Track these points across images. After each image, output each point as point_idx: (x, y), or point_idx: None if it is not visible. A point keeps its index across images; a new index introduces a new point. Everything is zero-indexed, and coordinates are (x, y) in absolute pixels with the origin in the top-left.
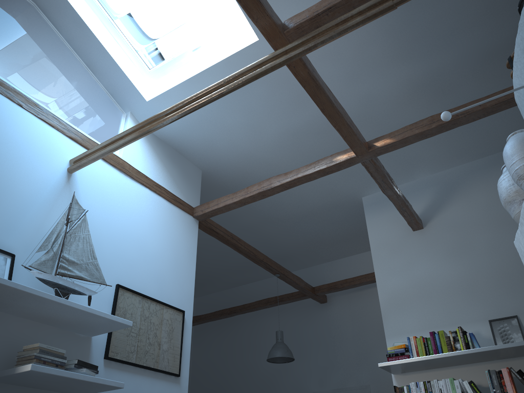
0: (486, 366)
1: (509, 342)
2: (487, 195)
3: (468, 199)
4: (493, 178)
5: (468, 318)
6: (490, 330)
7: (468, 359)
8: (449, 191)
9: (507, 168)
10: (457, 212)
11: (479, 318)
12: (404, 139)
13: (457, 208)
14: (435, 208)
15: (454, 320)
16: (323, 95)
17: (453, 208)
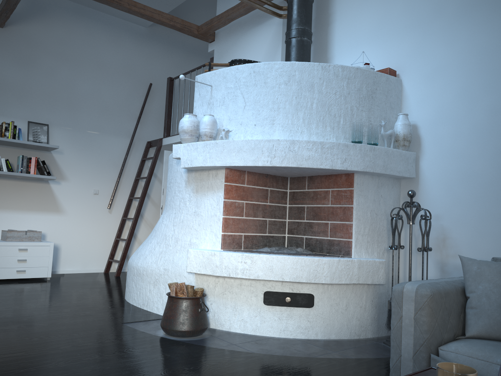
0: (13, 150)
1: (37, 140)
2: (64, 32)
3: (49, 27)
4: (73, 23)
5: (13, 114)
6: (26, 128)
7: (8, 144)
8: (37, 10)
9: (201, 127)
10: (36, 32)
11: (21, 117)
12: None
13: (38, 28)
14: (20, 17)
15: (2, 111)
16: None
17: (34, 26)
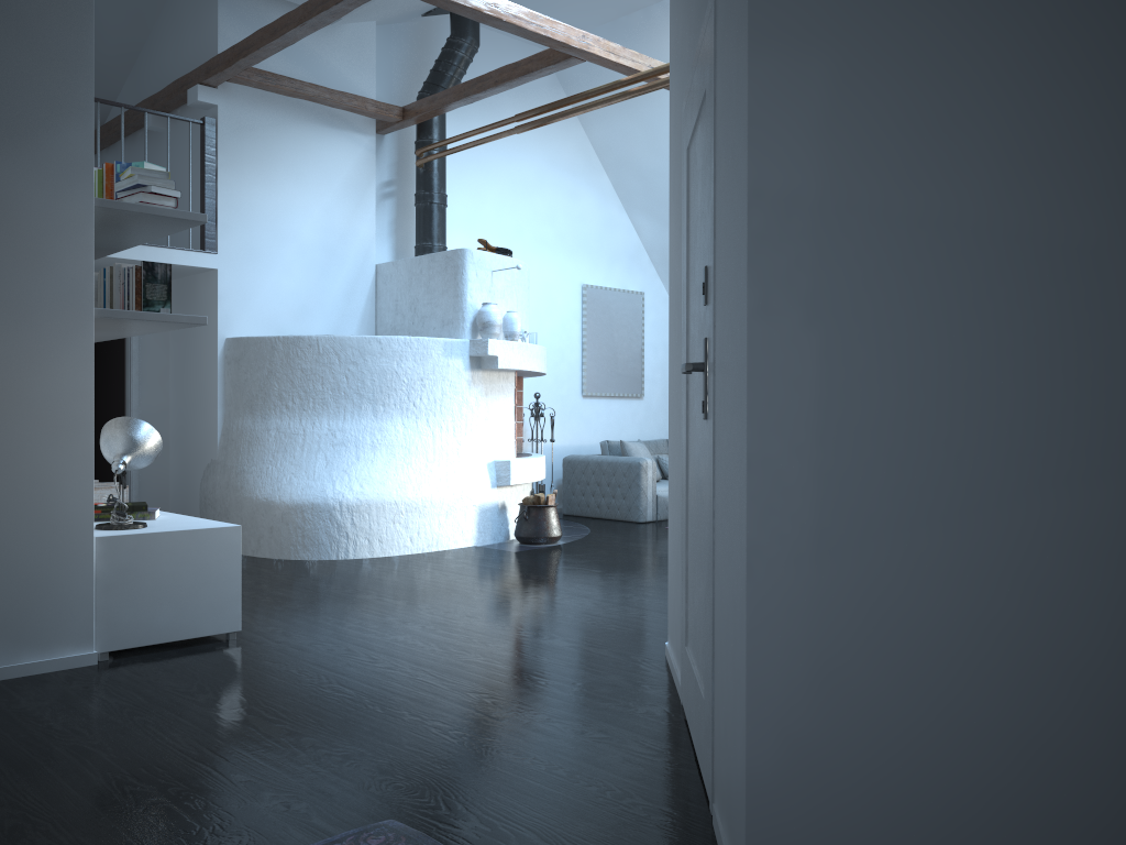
0: None
1: None
2: None
3: None
4: None
5: None
6: None
7: None
8: None
9: (519, 326)
10: None
11: None
12: (355, 7)
13: None
14: None
15: None
16: (514, 33)
17: None
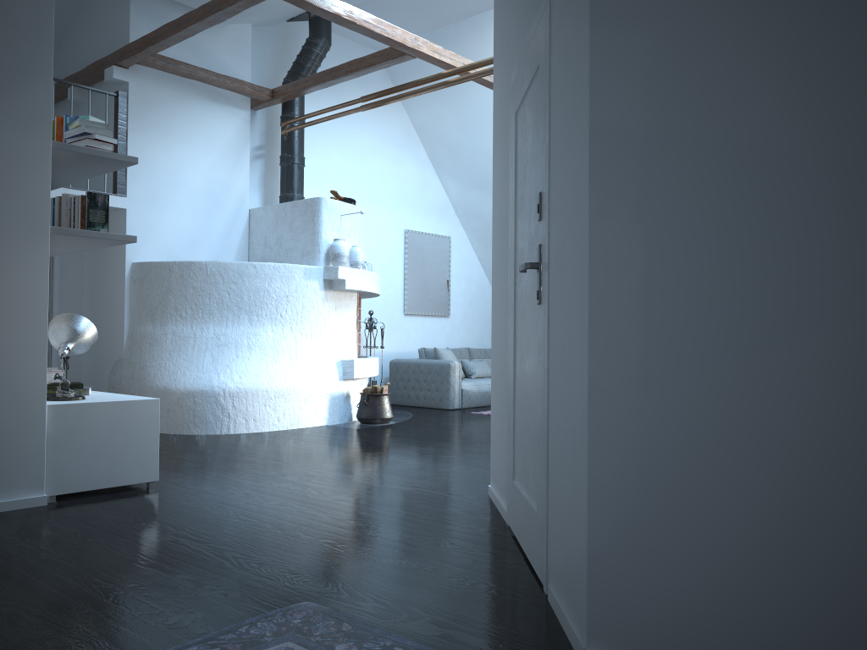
0: None
1: None
2: None
3: None
4: None
5: None
6: None
7: None
8: None
9: (361, 257)
10: None
11: None
12: (244, 9)
13: None
14: None
15: None
16: (364, 34)
17: None
